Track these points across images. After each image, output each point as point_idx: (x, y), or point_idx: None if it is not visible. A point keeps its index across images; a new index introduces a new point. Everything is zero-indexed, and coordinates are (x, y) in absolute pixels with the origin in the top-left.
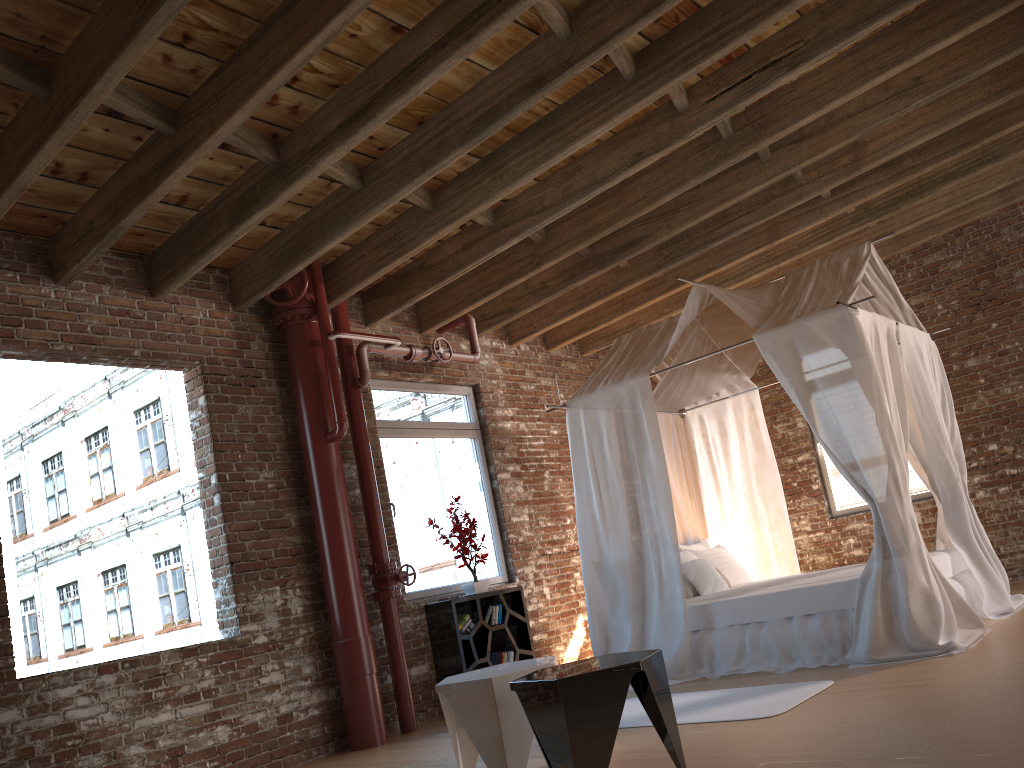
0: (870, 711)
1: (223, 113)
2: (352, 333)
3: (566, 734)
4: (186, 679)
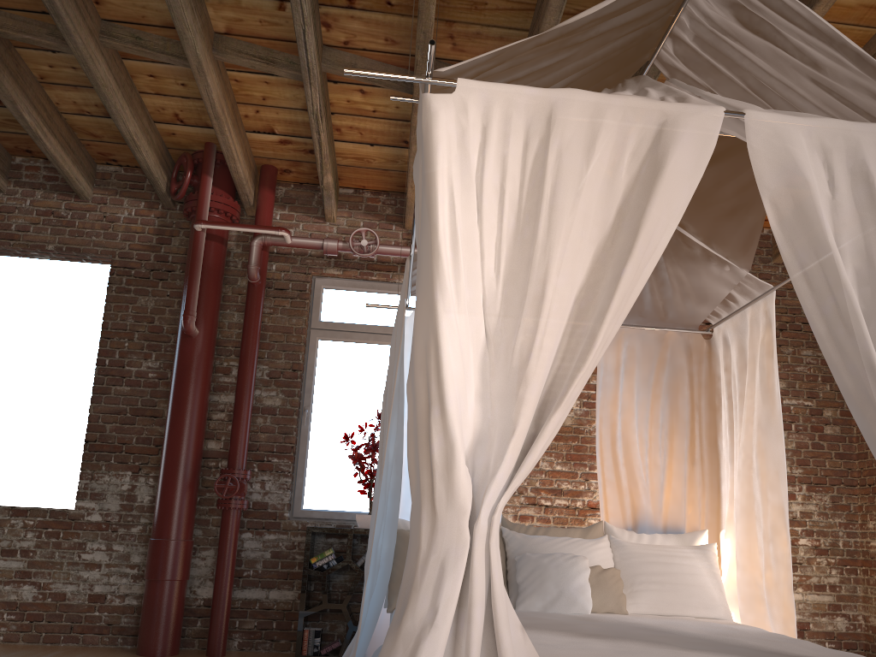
0: None
1: None
2: (213, 223)
3: None
4: (8, 535)
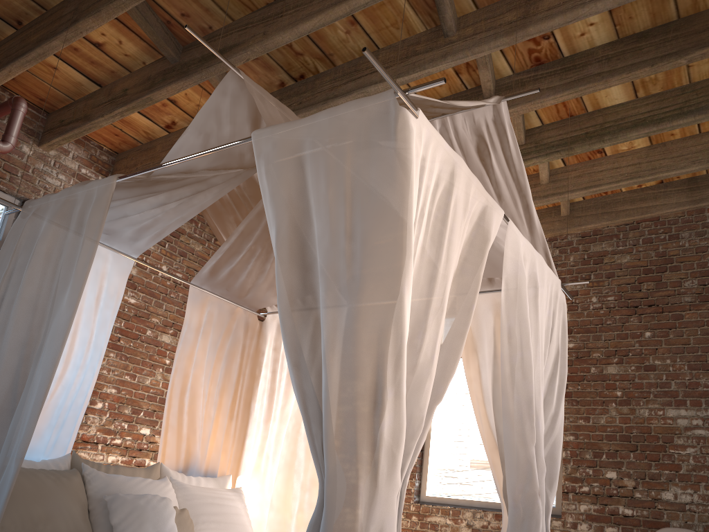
0: None
1: None
2: None
3: None
4: None
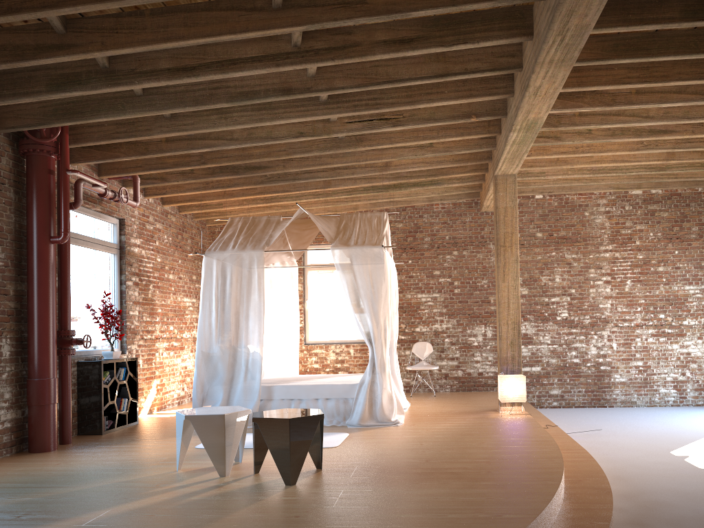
0: (384, 447)
1: (116, 43)
2: (84, 174)
3: (288, 445)
4: None
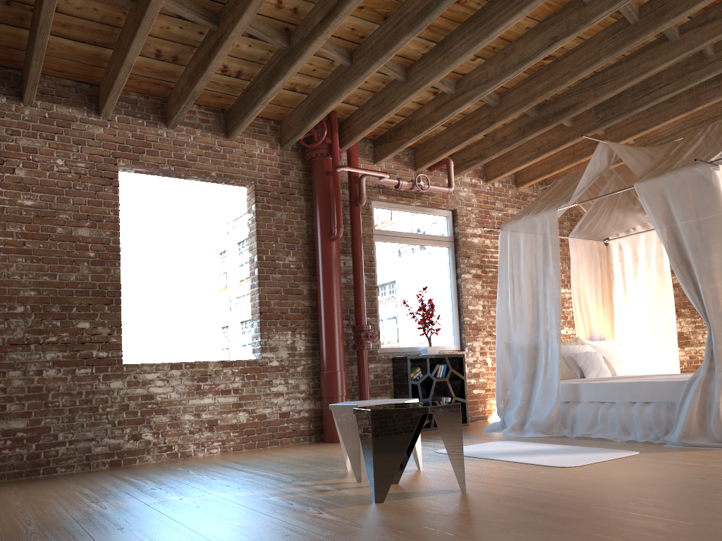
0: (630, 476)
1: (238, 15)
2: (352, 168)
3: (371, 446)
4: (223, 380)
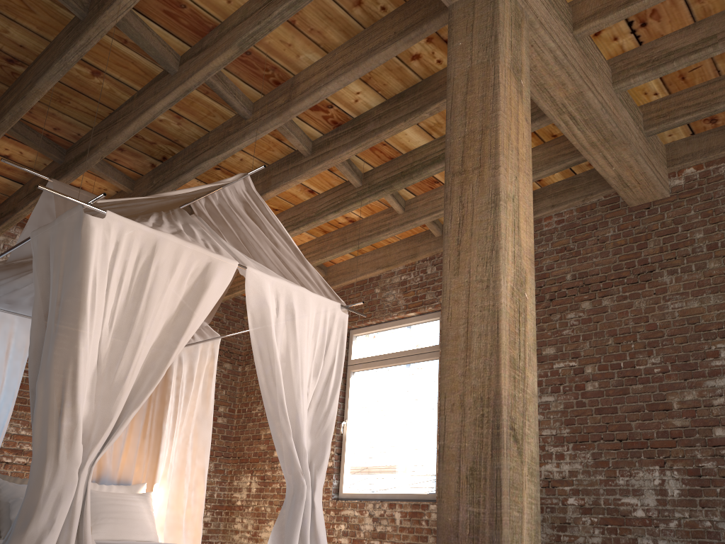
0: None
1: None
2: None
3: None
4: None
